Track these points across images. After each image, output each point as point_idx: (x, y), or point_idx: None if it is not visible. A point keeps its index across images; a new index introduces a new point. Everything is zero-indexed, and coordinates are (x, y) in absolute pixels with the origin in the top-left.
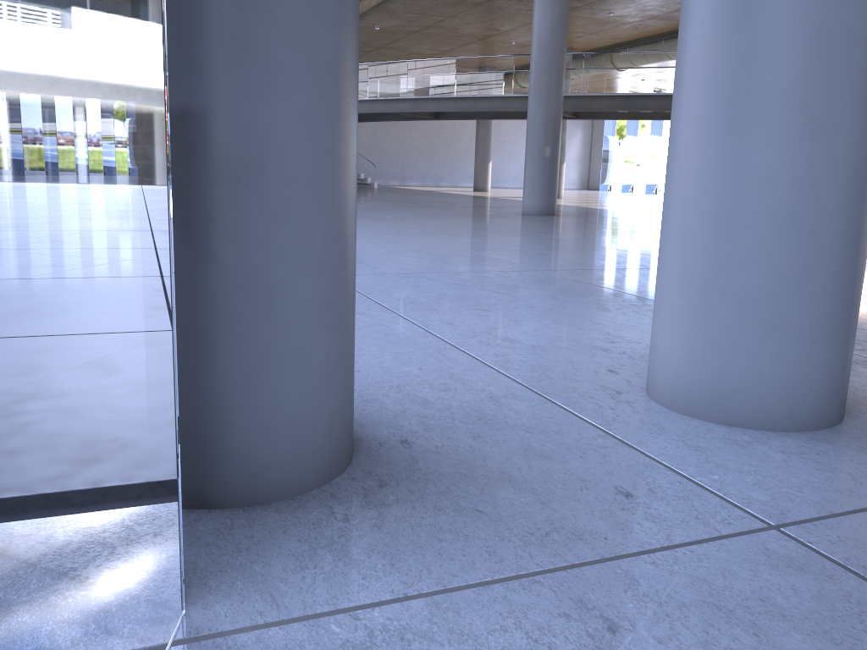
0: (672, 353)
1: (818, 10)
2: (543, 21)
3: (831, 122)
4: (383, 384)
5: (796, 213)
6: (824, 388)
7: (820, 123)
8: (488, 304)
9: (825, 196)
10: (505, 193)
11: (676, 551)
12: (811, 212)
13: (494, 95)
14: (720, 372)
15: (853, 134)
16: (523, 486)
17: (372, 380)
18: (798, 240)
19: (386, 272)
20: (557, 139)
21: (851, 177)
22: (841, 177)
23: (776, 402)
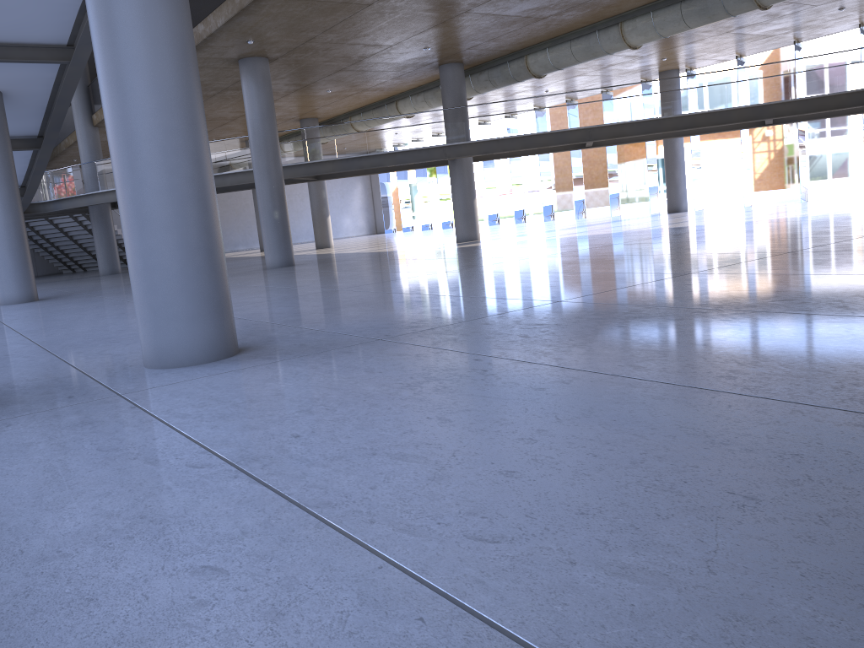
0: (141, 340)
1: (151, 179)
2: (253, 111)
3: (171, 224)
4: None
5: (166, 266)
6: (205, 343)
7: (166, 226)
8: (124, 338)
9: (178, 257)
10: None
11: (65, 407)
12: (173, 264)
13: (238, 170)
14: (156, 344)
15: (184, 228)
16: (26, 402)
17: None
18: (171, 278)
19: (77, 331)
20: (283, 203)
21: (189, 246)
22: (183, 247)
23: (181, 353)
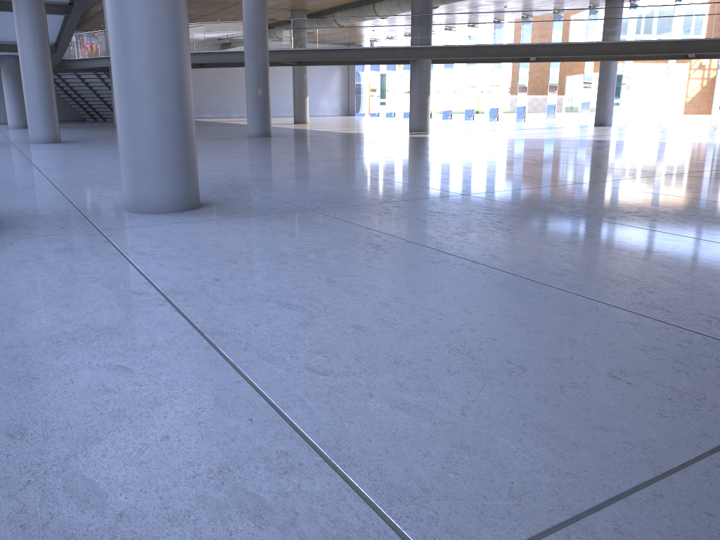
0: (123, 188)
1: (139, 59)
2: (248, 0)
3: (152, 99)
4: (13, 210)
5: (146, 132)
6: (172, 197)
7: (147, 99)
8: (117, 184)
9: (155, 126)
10: (272, 121)
11: (56, 235)
12: (151, 131)
13: (233, 50)
14: (134, 193)
15: (162, 103)
16: (29, 228)
17: (10, 209)
18: (148, 142)
19: (83, 173)
20: (266, 83)
21: (165, 118)
22: (160, 118)
23: (153, 202)
